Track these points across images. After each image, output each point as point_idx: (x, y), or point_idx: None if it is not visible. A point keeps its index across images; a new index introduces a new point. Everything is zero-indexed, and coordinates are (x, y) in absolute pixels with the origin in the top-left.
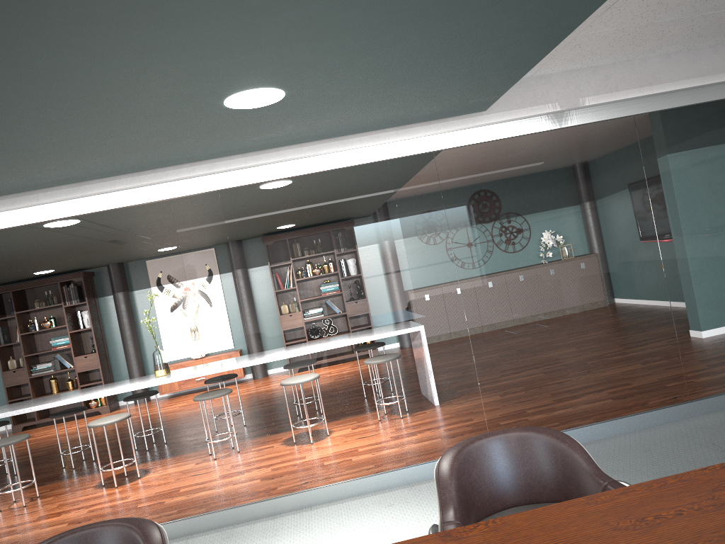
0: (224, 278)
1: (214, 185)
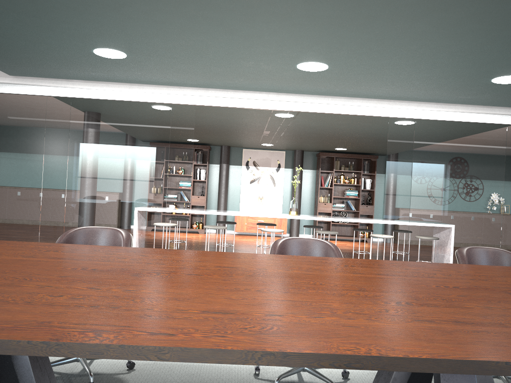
0: (406, 165)
1: (414, 115)
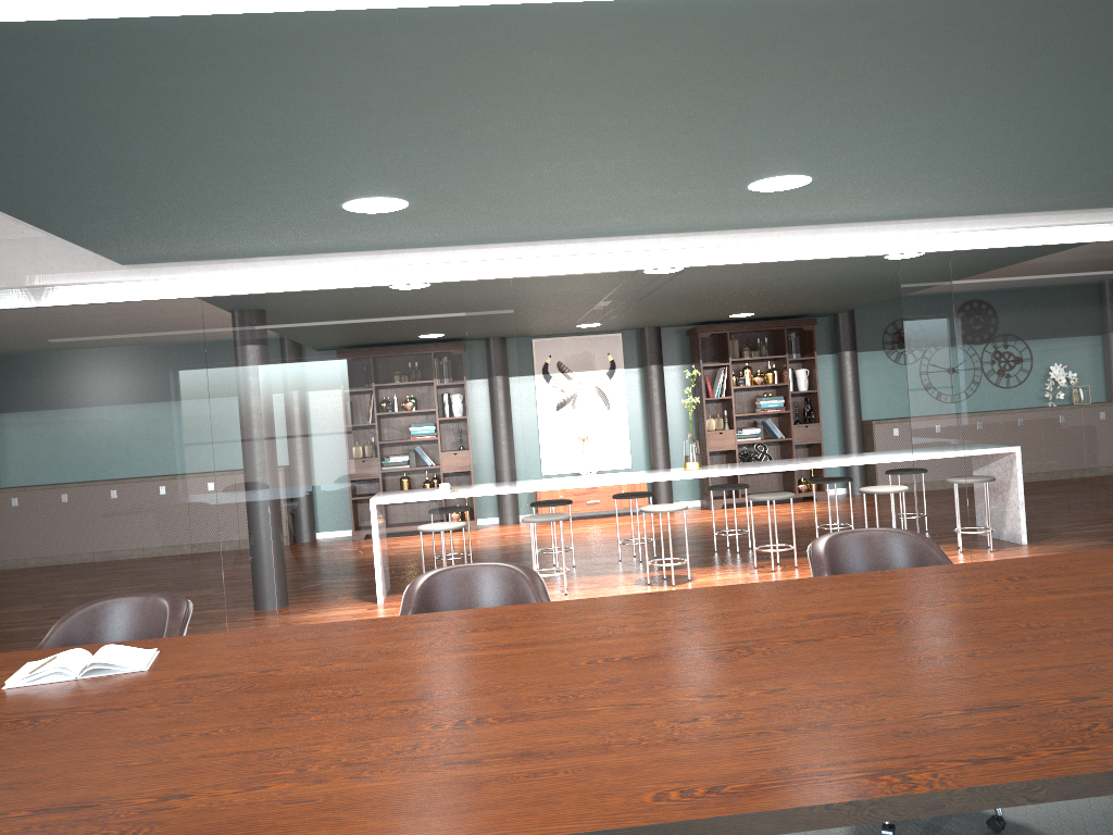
0: (943, 346)
1: (947, 245)
